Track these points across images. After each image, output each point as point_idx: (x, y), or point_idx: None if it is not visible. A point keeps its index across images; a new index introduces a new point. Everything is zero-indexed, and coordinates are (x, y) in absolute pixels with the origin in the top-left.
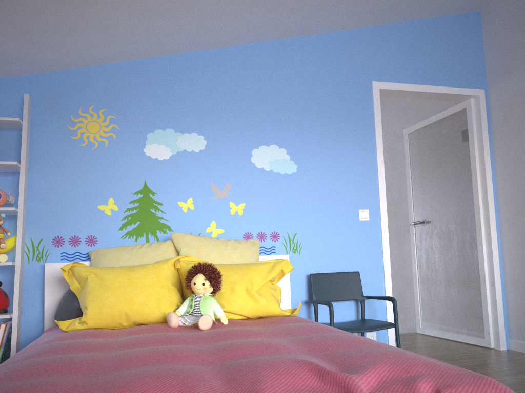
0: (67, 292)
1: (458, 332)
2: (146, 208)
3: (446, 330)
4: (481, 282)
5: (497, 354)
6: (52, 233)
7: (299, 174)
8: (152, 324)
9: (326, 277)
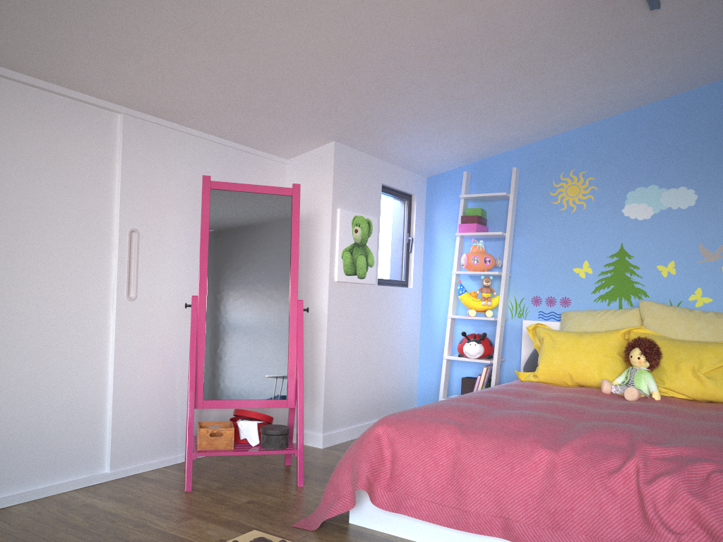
0: (535, 349)
1: None
2: (621, 272)
3: None
4: None
5: None
6: (531, 293)
7: None
8: (592, 387)
9: None
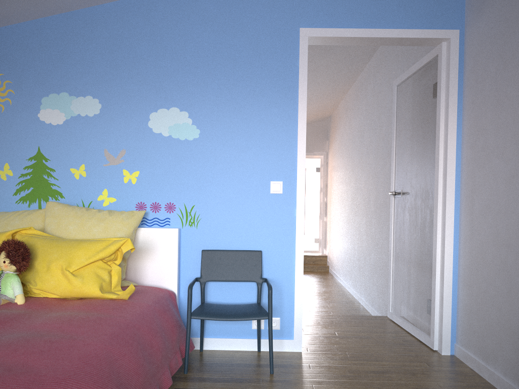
0: None
1: (414, 325)
2: (40, 174)
3: (406, 320)
4: (432, 272)
5: (428, 360)
6: None
7: (202, 140)
8: None
9: (221, 254)
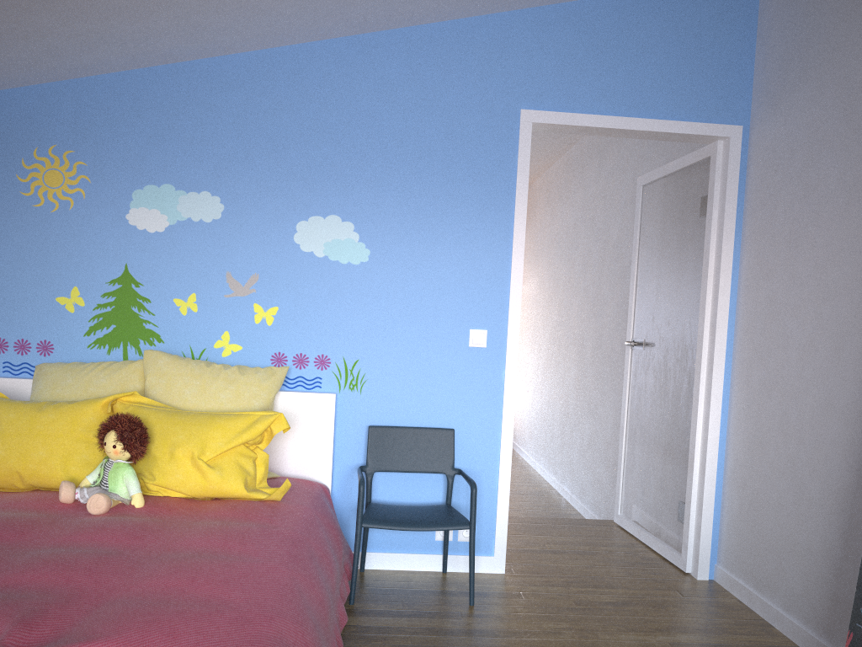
0: None
1: (656, 536)
2: (126, 305)
3: (644, 528)
4: (688, 464)
5: (680, 586)
6: None
7: (373, 266)
8: (55, 490)
9: (396, 433)
